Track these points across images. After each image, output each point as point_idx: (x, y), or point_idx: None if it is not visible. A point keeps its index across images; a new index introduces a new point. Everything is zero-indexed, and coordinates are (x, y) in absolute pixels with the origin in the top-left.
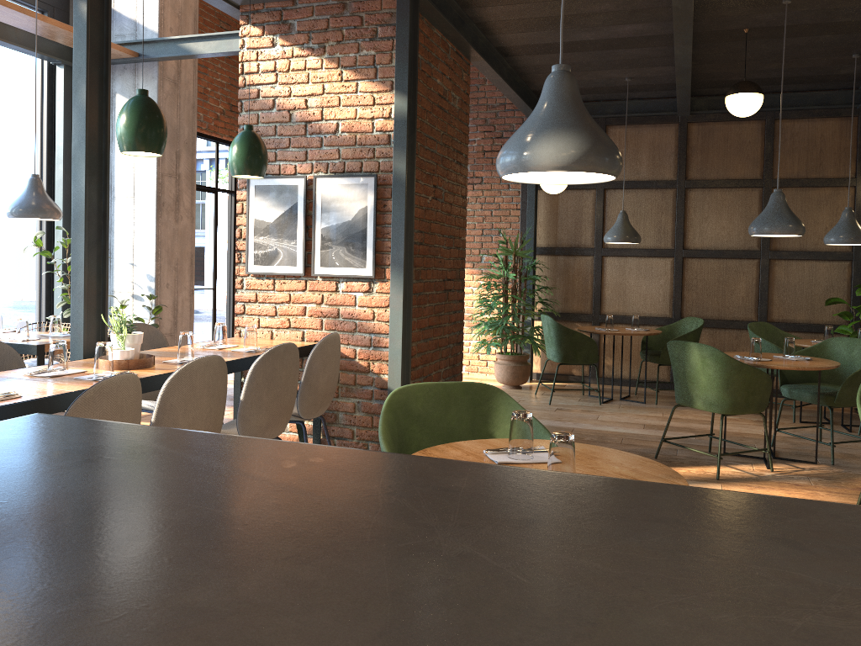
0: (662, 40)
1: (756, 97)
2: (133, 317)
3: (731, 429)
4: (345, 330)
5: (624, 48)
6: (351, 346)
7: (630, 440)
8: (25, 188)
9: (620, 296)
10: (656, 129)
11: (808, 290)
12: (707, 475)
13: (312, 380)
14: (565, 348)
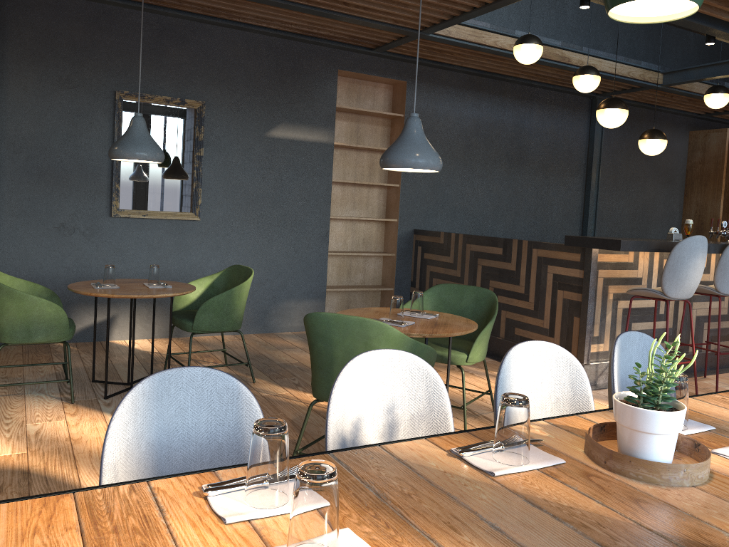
0: None
1: None
2: None
3: None
4: None
5: None
6: None
7: None
8: None
9: None
10: None
11: None
12: None
13: None
14: None
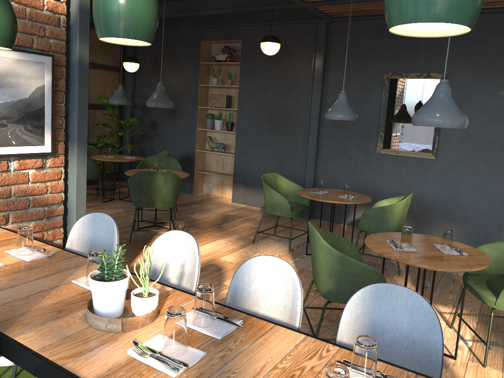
0: None
1: None
2: None
3: None
4: (19, 208)
5: None
6: (25, 223)
7: None
8: None
9: None
10: None
11: None
12: None
13: None
14: None
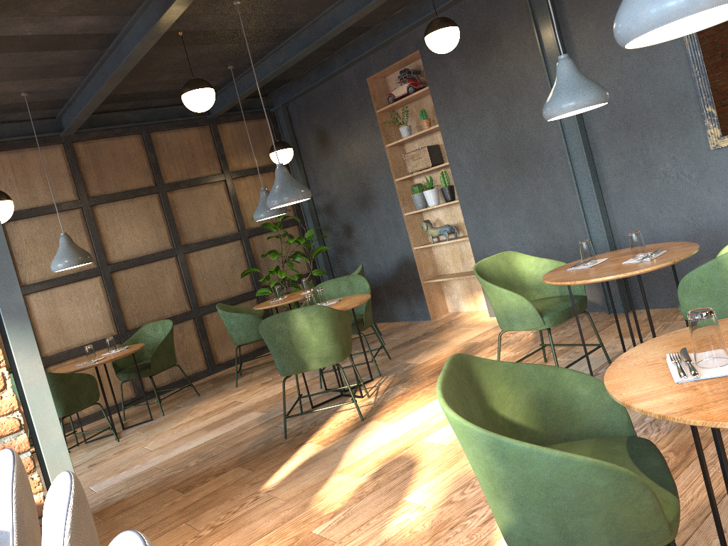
0: (100, 41)
1: (213, 92)
2: None
3: (265, 396)
4: None
5: (54, 49)
6: None
7: (227, 442)
8: None
9: (58, 331)
10: (41, 152)
11: (220, 271)
12: (349, 423)
13: (29, 544)
14: (65, 397)
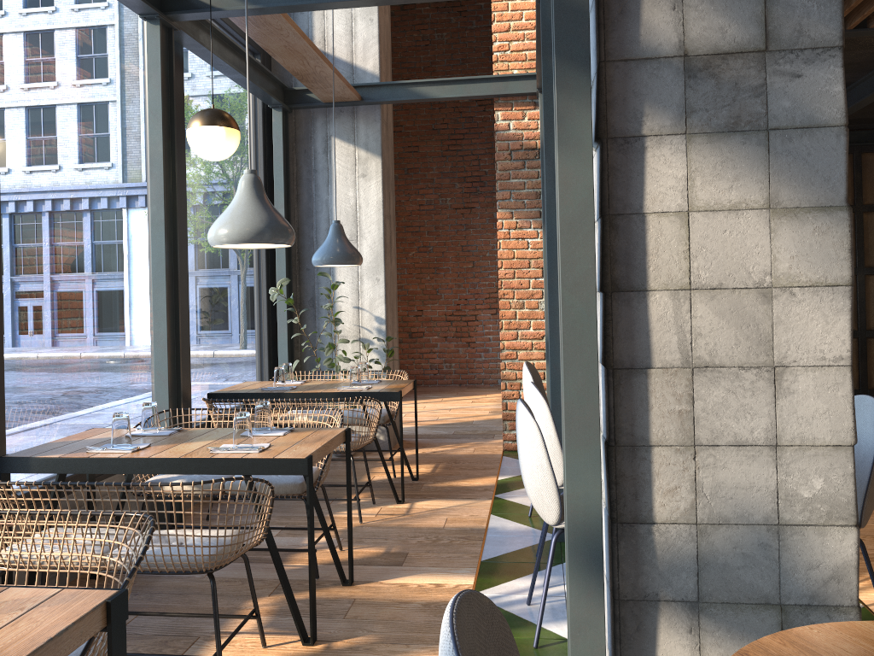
0: None
1: None
2: (360, 361)
3: None
4: None
5: None
6: None
7: None
8: (332, 235)
9: None
10: None
11: None
12: None
13: None
14: None
